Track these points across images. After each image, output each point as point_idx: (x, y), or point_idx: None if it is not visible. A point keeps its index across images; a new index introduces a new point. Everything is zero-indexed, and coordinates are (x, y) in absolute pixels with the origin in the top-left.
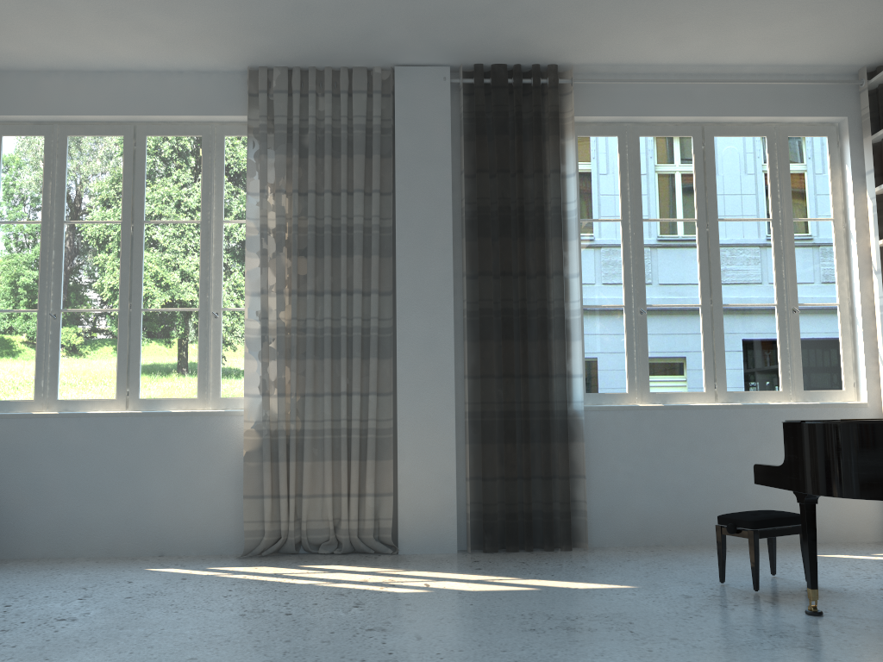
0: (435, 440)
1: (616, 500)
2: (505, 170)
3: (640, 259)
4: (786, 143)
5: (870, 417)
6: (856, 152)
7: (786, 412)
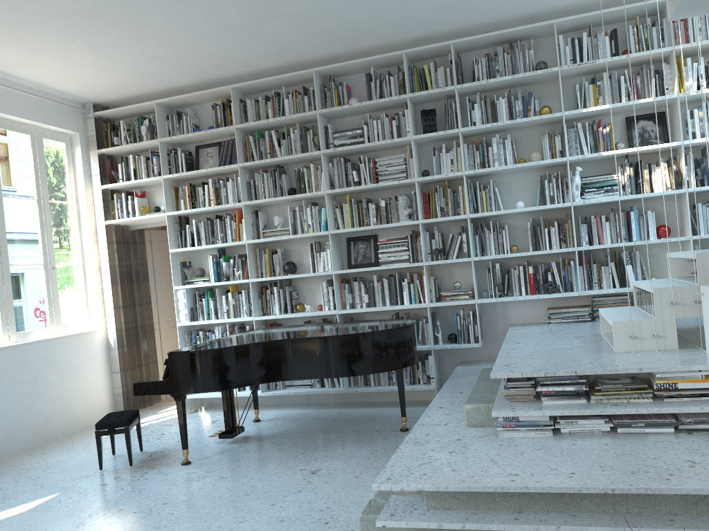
0: None
1: None
2: None
3: None
4: (43, 143)
5: (101, 338)
6: (85, 158)
7: (58, 342)
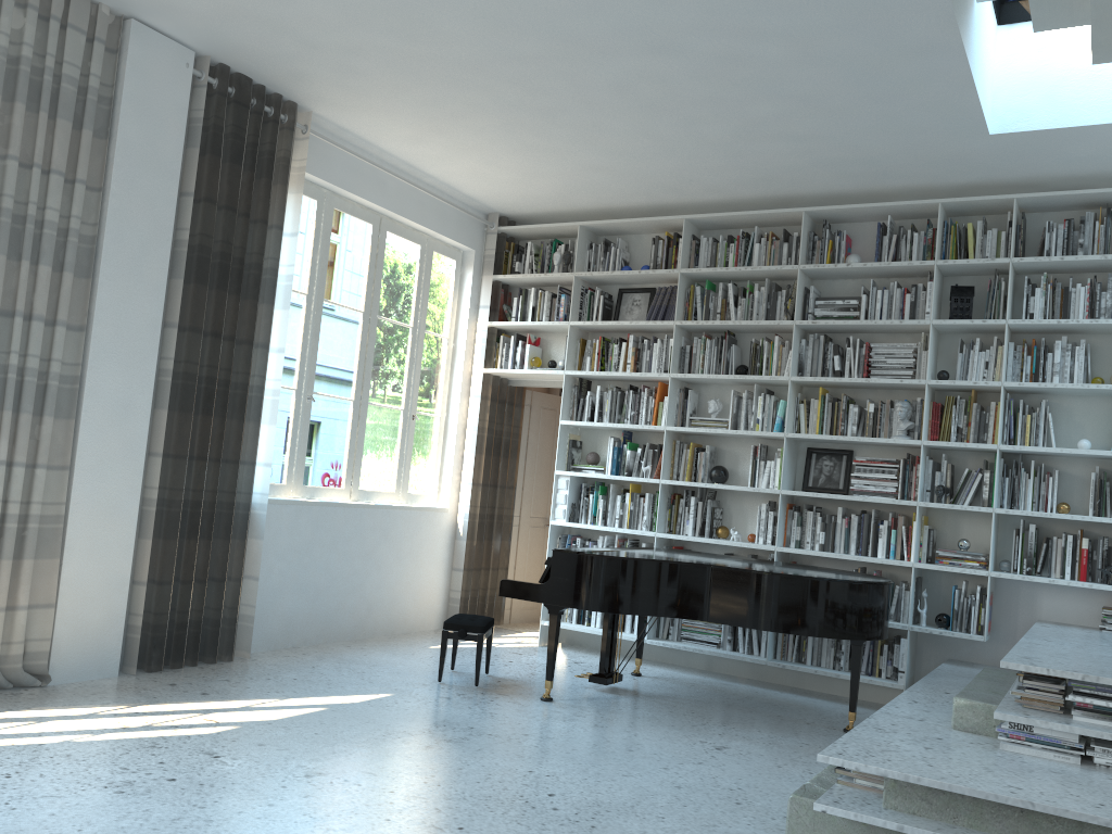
0: (113, 533)
1: (267, 601)
2: (235, 209)
3: (316, 341)
4: (432, 257)
5: (448, 521)
6: (475, 284)
7: (401, 513)
